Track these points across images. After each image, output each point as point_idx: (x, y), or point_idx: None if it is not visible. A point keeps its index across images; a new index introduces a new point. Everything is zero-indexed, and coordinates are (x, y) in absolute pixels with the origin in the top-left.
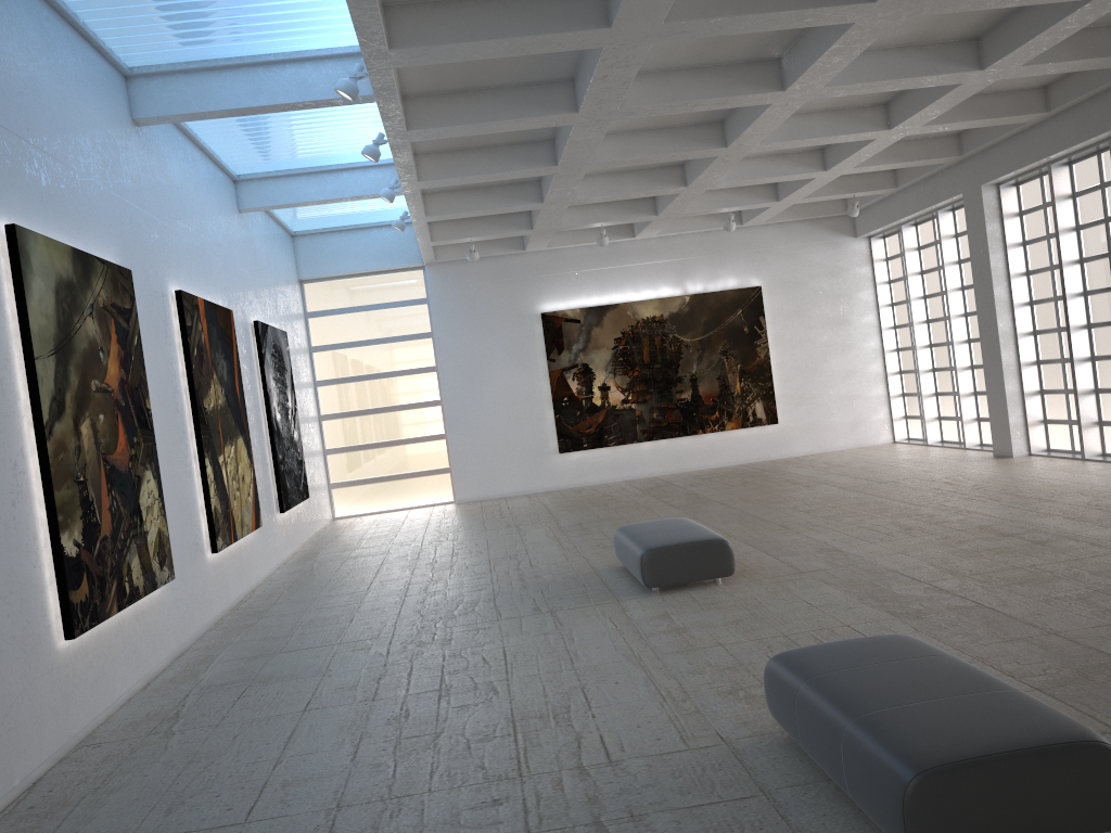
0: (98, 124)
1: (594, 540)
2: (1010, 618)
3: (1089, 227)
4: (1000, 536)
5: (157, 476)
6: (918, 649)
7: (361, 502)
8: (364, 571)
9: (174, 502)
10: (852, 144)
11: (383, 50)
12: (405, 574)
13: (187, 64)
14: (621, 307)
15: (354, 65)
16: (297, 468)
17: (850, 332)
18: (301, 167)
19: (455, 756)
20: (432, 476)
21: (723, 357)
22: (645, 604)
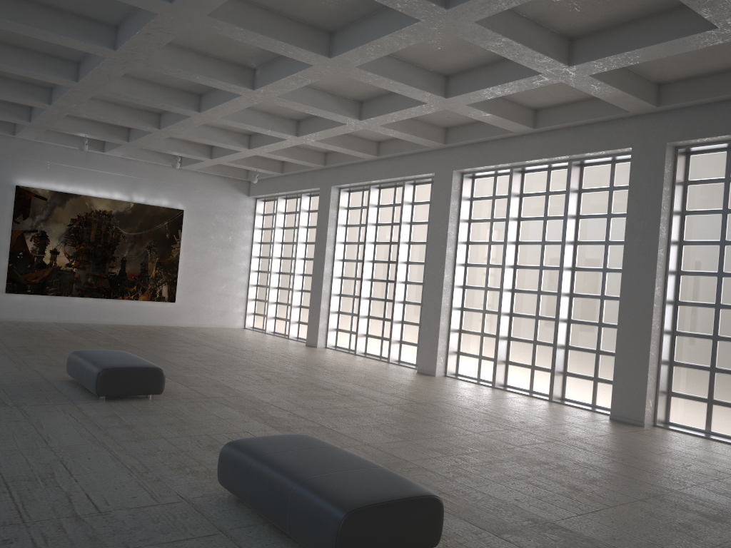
0: None
1: (40, 359)
2: (342, 435)
3: (383, 225)
4: (323, 389)
5: None
6: (321, 443)
7: None
8: None
9: None
10: (271, 138)
11: None
12: None
13: None
14: (82, 198)
15: None
16: None
17: (233, 253)
18: None
19: None
20: None
21: (148, 250)
22: (96, 407)
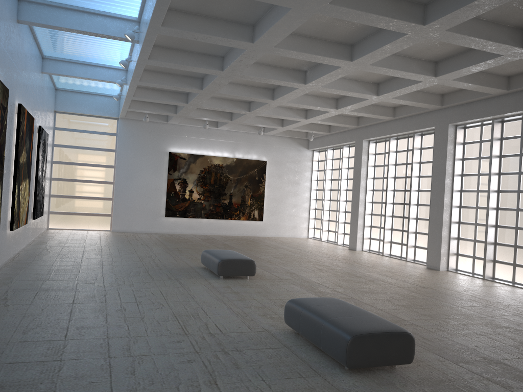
0: (7, 18)
1: (186, 255)
2: (364, 303)
3: (400, 165)
4: (356, 276)
5: (1, 188)
6: (344, 302)
7: (63, 223)
8: (75, 252)
9: (1, 202)
10: (319, 111)
11: (158, 26)
12: (98, 257)
13: (51, 2)
14: (205, 157)
15: (129, 25)
16: (42, 200)
17: (298, 188)
18: (77, 60)
19: (154, 325)
20: (101, 217)
21: (245, 188)
22: (218, 282)
